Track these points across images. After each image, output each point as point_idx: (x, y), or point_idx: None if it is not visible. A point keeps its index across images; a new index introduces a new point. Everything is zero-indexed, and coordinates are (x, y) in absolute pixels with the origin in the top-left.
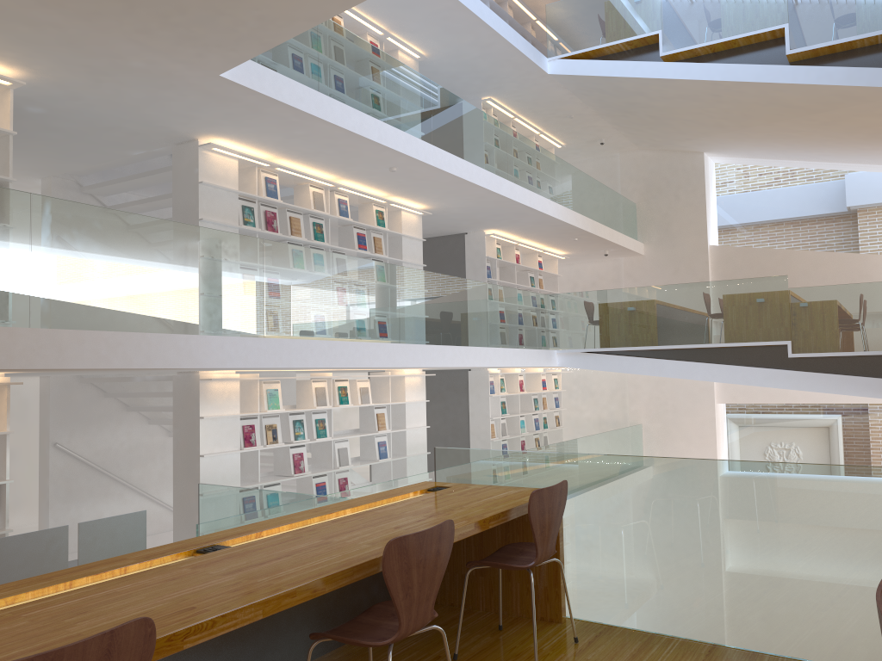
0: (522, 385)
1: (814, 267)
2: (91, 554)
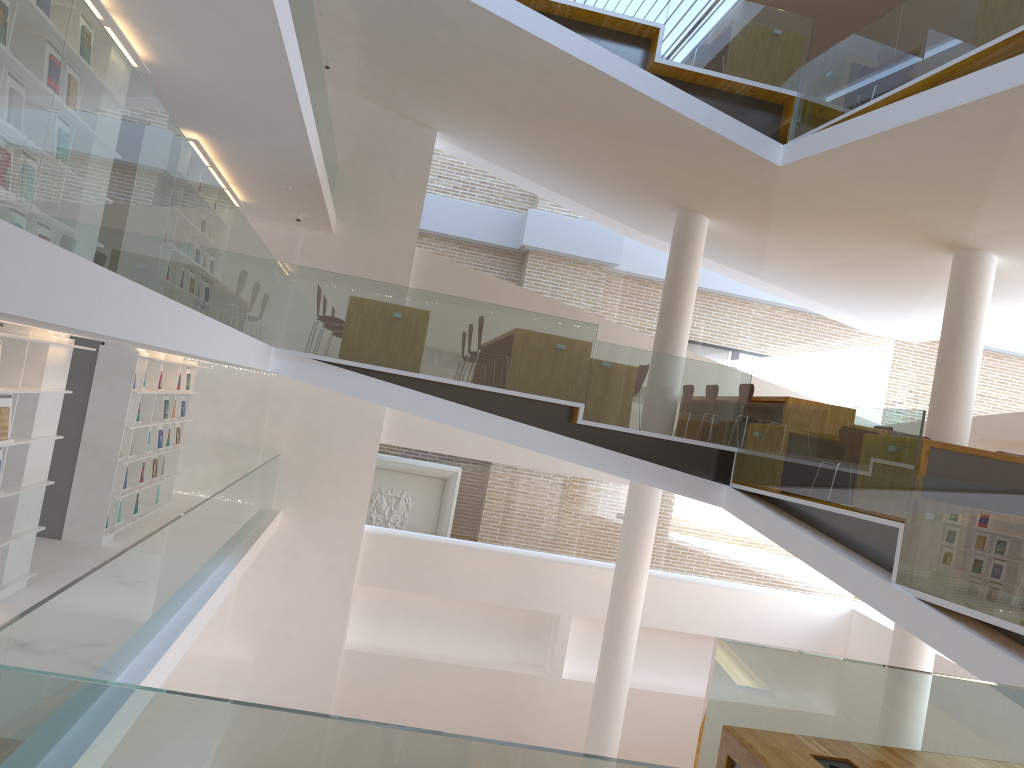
0: (161, 379)
1: (523, 307)
2: None
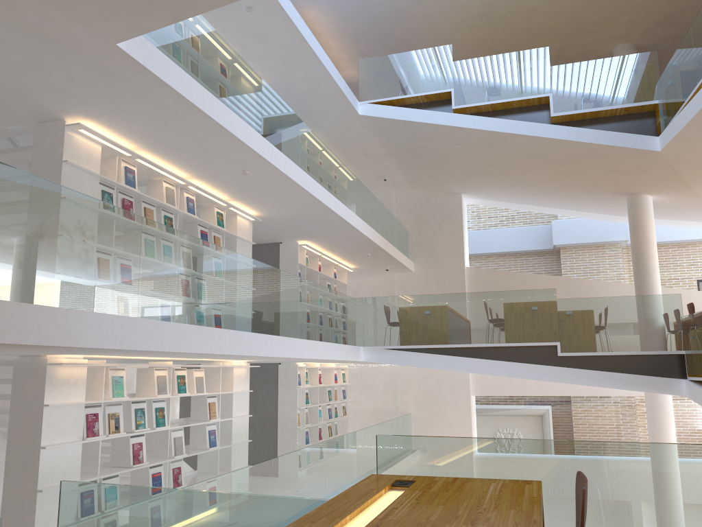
0: (320, 378)
1: (545, 287)
2: None
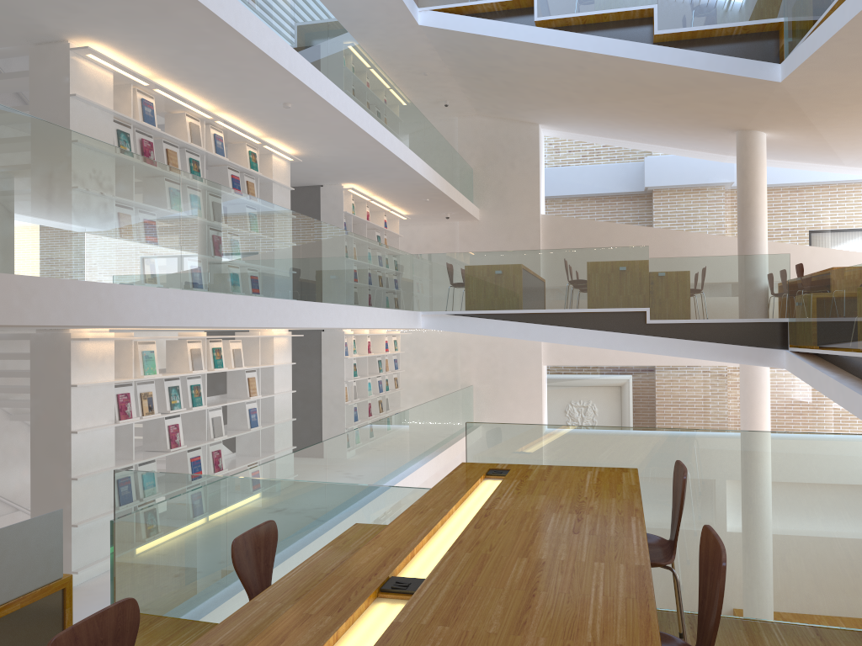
0: (370, 346)
1: (633, 240)
2: None
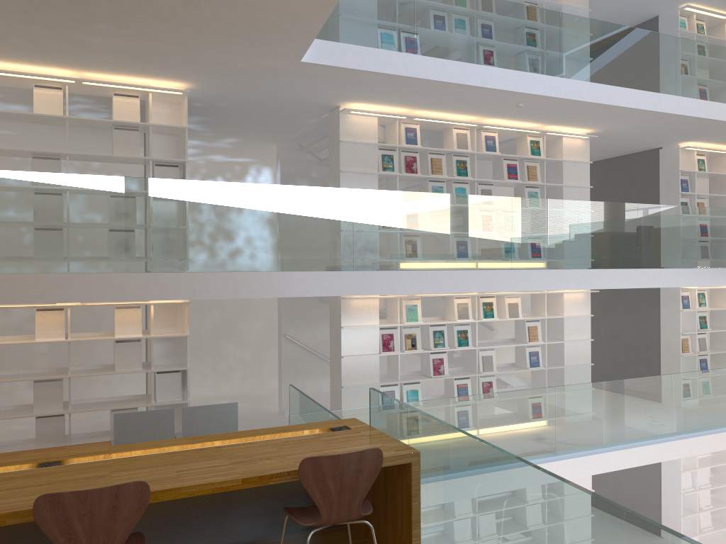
0: None
1: None
2: (192, 430)
